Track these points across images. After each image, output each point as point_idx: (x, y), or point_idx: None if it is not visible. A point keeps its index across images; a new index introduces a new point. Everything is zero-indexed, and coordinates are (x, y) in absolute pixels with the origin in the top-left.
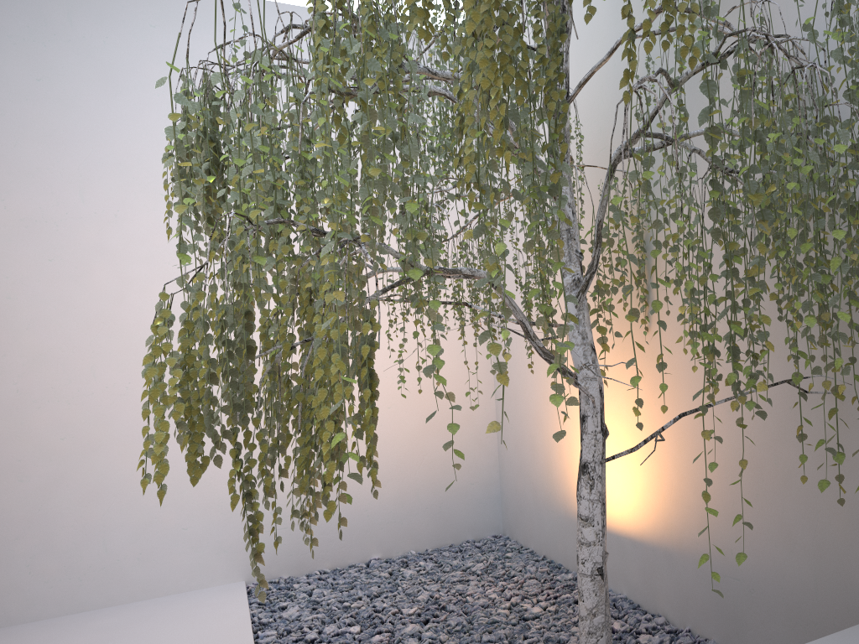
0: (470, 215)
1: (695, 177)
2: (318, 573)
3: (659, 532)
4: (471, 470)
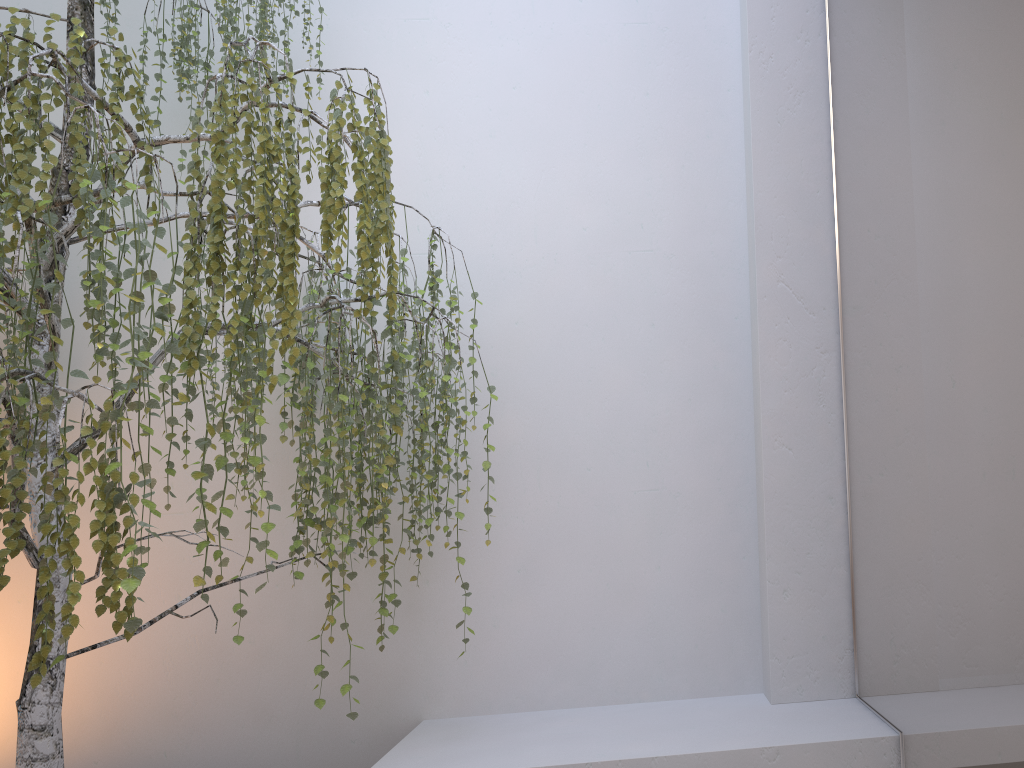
0: None
1: None
2: None
3: None
4: None
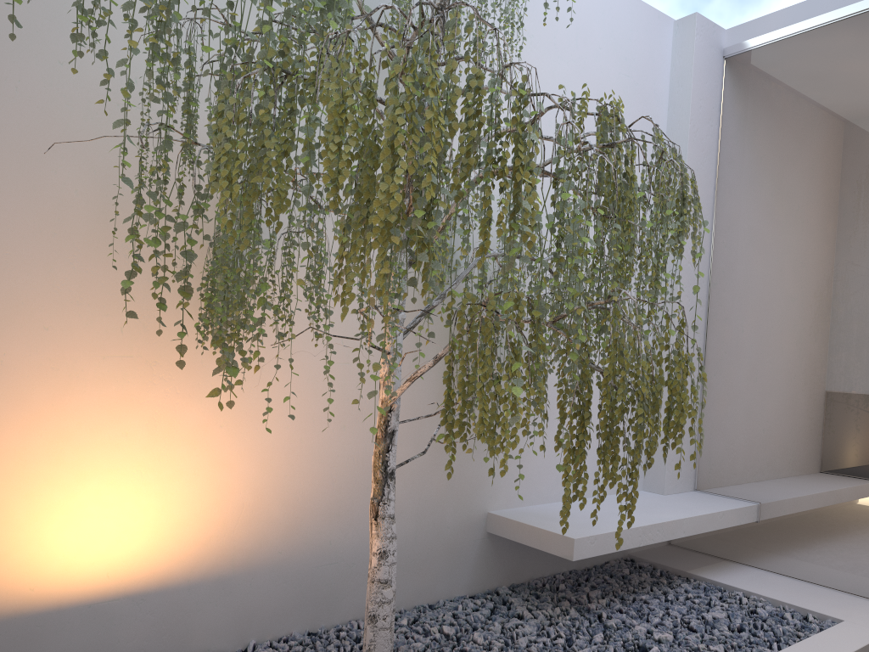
0: None
1: (327, 226)
2: None
3: (208, 564)
4: None
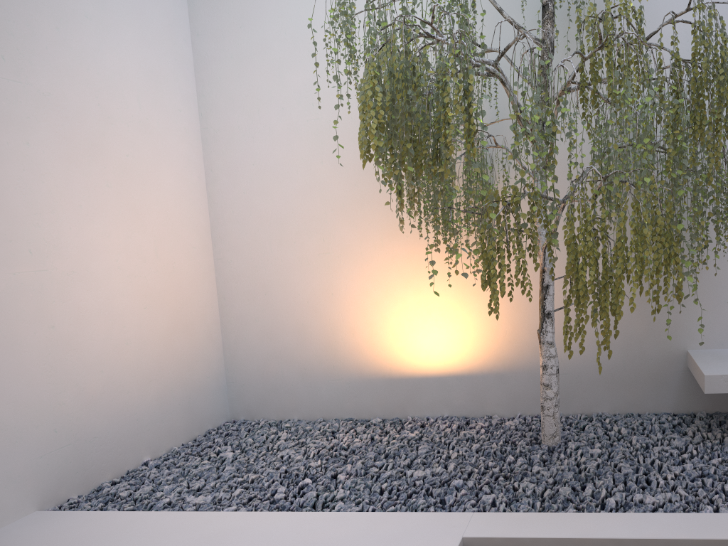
0: (190, 119)
1: None
2: (109, 485)
3: (490, 364)
4: (207, 365)
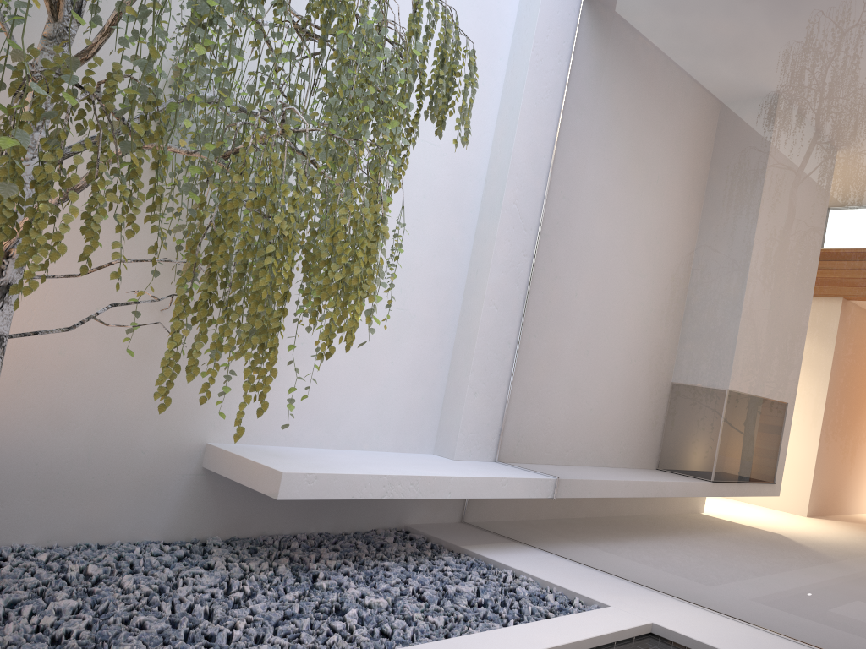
0: None
1: None
2: None
3: None
4: None
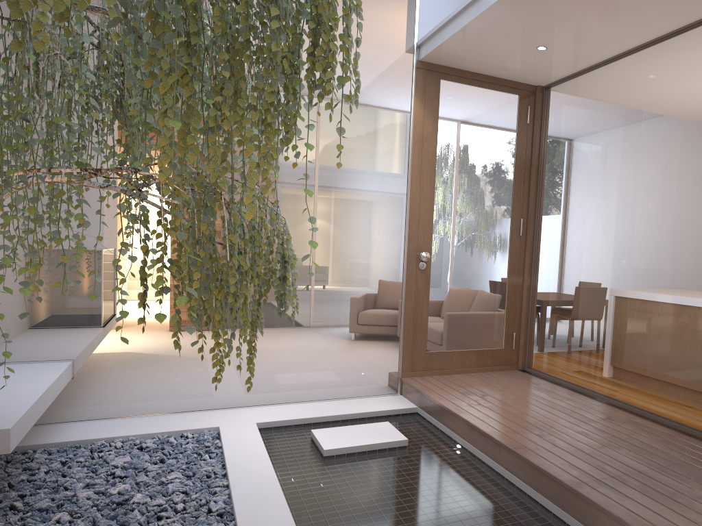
0: None
1: None
2: None
3: None
4: None
